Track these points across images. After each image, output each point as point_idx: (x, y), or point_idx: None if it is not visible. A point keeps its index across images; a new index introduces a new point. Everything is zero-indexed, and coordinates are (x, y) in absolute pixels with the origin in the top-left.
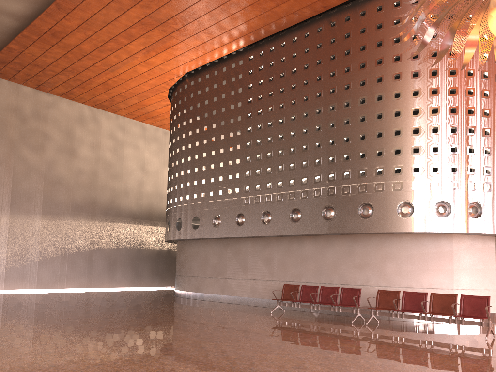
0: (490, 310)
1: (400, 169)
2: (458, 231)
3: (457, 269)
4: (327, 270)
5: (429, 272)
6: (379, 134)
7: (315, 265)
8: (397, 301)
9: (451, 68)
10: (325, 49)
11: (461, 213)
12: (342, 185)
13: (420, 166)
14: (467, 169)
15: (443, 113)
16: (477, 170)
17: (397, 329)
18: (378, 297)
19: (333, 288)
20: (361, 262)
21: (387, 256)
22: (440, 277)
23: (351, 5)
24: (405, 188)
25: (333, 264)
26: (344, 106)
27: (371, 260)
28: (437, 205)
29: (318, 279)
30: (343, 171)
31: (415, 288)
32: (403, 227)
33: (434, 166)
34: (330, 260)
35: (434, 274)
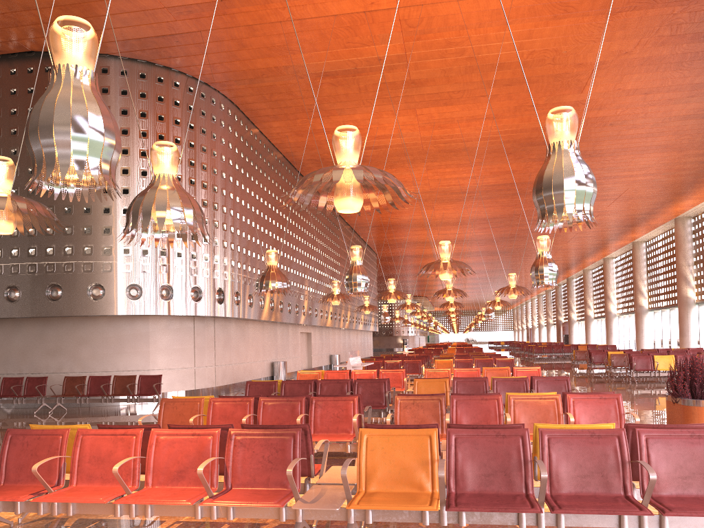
0: (188, 387)
1: (90, 249)
2: (150, 313)
3: (153, 350)
4: (15, 358)
5: (125, 355)
6: (68, 210)
7: (0, 353)
8: (83, 386)
9: (143, 149)
10: (4, 99)
11: (152, 295)
12: (28, 262)
13: (111, 248)
14: (158, 253)
15: (134, 194)
16: (169, 253)
17: (79, 414)
18: (64, 384)
19: (17, 378)
20: (54, 348)
21: (82, 340)
22: (136, 359)
23: (34, 55)
24: (96, 270)
25: (22, 351)
26: (28, 173)
27: (65, 345)
28: (129, 288)
29: (5, 369)
30: (29, 247)
31: (111, 372)
32: (95, 310)
33: (125, 248)
34: (18, 347)
35: (130, 357)
